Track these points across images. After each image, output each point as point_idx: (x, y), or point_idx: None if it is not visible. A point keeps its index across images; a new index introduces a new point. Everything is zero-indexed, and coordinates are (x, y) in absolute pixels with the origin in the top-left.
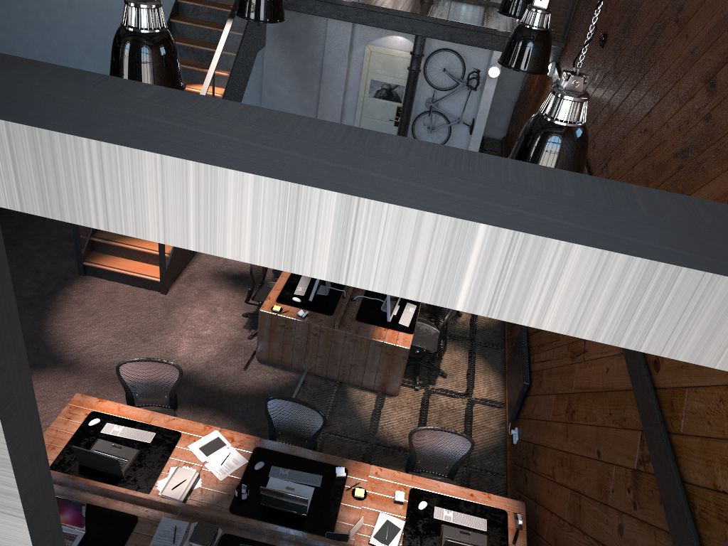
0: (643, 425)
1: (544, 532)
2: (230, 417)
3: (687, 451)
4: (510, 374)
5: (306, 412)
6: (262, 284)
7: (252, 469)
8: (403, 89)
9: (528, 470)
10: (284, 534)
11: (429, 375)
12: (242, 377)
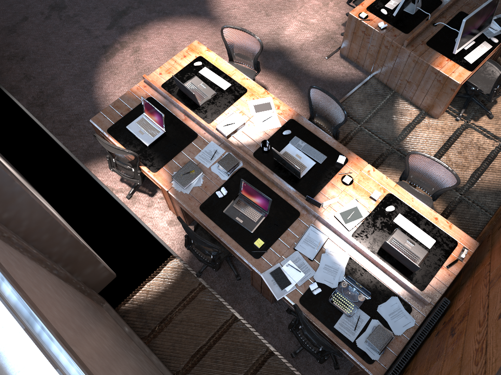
0: None
1: (477, 272)
2: (299, 91)
3: None
4: None
5: (335, 107)
6: None
7: (281, 133)
8: None
9: None
10: (278, 184)
11: (476, 112)
12: (321, 63)
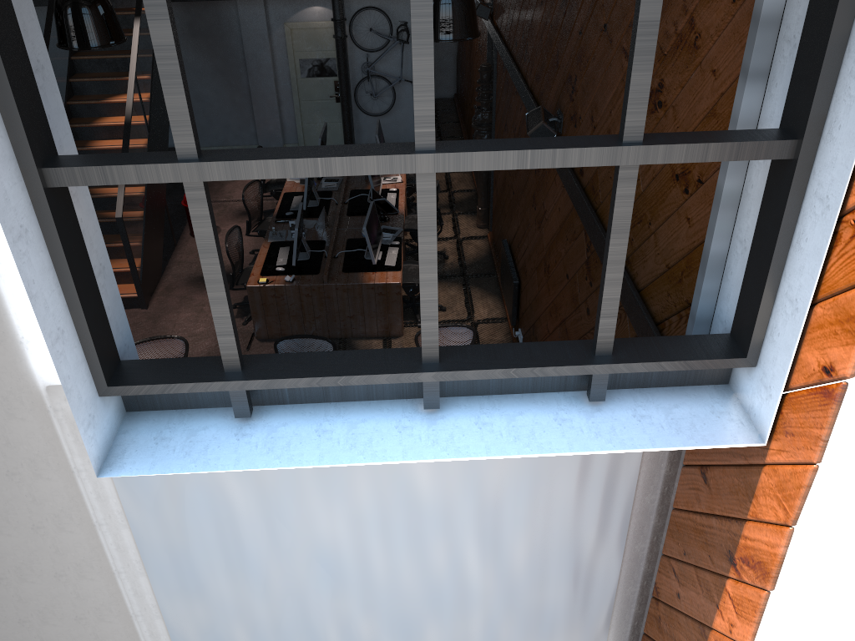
0: (580, 219)
1: None
2: None
3: (605, 210)
4: (503, 288)
5: (315, 345)
6: (243, 270)
7: None
8: (335, 62)
9: None
10: None
11: None
12: None
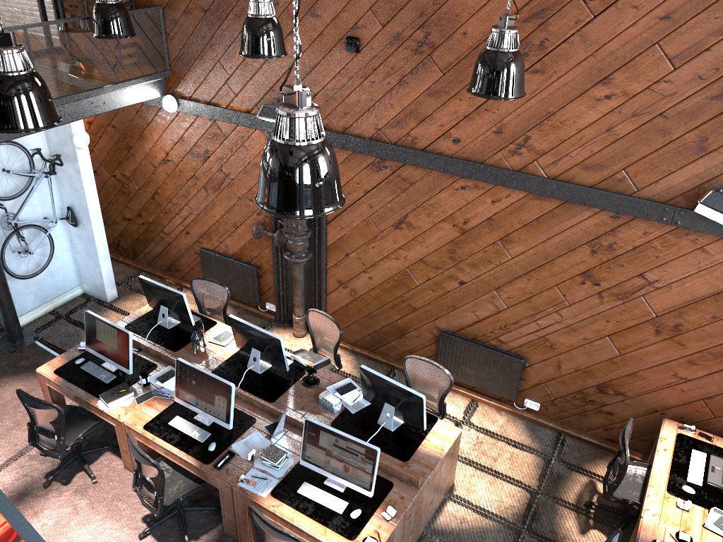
0: None
1: (707, 414)
2: None
3: None
4: (460, 375)
5: None
6: None
7: None
8: None
9: (605, 406)
10: None
11: None
12: None
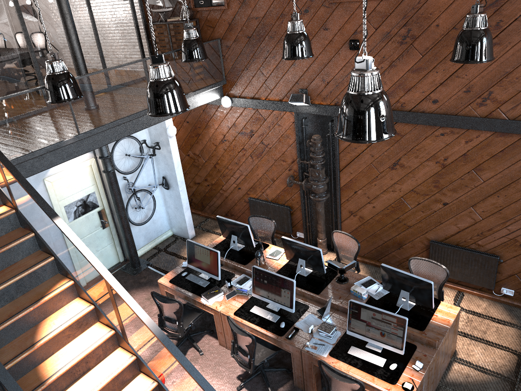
0: None
1: None
2: None
3: None
4: None
5: None
6: None
7: None
8: (95, 194)
9: None
10: None
11: None
12: None
